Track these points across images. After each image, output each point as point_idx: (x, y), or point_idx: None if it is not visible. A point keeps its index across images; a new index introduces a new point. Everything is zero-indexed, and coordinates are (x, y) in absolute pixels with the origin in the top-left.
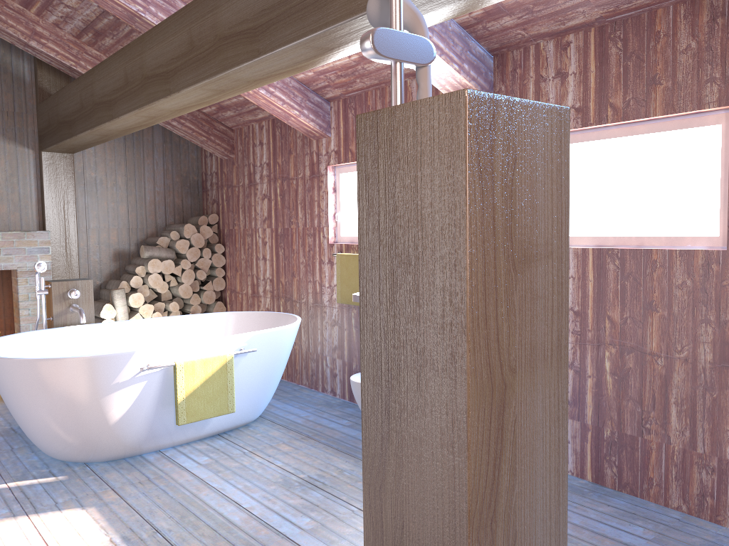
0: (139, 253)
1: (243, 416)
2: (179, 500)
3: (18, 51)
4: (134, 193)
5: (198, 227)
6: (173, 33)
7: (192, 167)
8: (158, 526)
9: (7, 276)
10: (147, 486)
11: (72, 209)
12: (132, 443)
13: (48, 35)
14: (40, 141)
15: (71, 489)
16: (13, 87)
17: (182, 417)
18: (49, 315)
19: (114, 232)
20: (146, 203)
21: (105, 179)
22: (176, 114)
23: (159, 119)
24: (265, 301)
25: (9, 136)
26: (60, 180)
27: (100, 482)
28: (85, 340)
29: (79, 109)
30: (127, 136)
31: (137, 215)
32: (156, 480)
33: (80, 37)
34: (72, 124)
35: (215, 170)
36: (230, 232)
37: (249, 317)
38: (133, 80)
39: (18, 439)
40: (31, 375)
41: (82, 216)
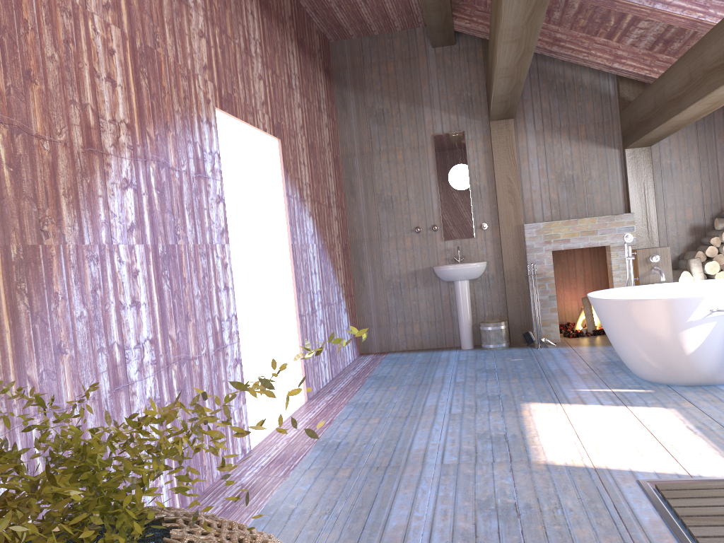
0: (714, 226)
1: None
2: None
3: (604, 73)
4: (707, 172)
5: None
6: None
7: None
8: None
9: (601, 254)
10: (717, 403)
11: (651, 193)
12: (706, 373)
13: (626, 55)
14: (623, 140)
15: (656, 397)
16: (601, 102)
17: None
18: (635, 276)
19: (689, 209)
20: (719, 180)
21: (678, 164)
22: None
23: (722, 102)
24: None
25: (600, 141)
26: (640, 170)
27: (679, 396)
28: (665, 296)
29: (653, 109)
30: (698, 122)
31: (711, 192)
32: None
33: (652, 48)
34: (648, 122)
35: None
36: None
37: None
38: (696, 76)
39: (616, 367)
40: (624, 311)
41: (660, 198)
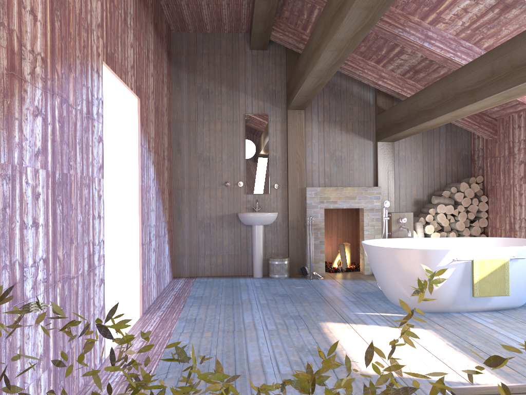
0: (429, 201)
1: (512, 301)
2: (480, 335)
3: (367, 87)
4: (427, 164)
5: (469, 185)
6: (478, 67)
7: (464, 146)
8: (472, 343)
9: (350, 214)
10: (457, 326)
11: (392, 174)
12: (444, 304)
13: (387, 76)
14: (377, 136)
15: (414, 320)
16: (364, 107)
17: (476, 292)
18: (388, 231)
19: (414, 188)
20: (434, 170)
21: (410, 156)
22: (472, 113)
23: (460, 116)
24: (520, 234)
25: (361, 134)
26: (386, 158)
27: (429, 320)
28: (409, 247)
29: (406, 115)
30: None
31: (428, 178)
32: (462, 324)
33: (404, 75)
34: (401, 125)
35: (481, 147)
36: (492, 187)
37: (512, 241)
38: (447, 96)
39: (374, 297)
40: (394, 256)
41: (397, 178)
